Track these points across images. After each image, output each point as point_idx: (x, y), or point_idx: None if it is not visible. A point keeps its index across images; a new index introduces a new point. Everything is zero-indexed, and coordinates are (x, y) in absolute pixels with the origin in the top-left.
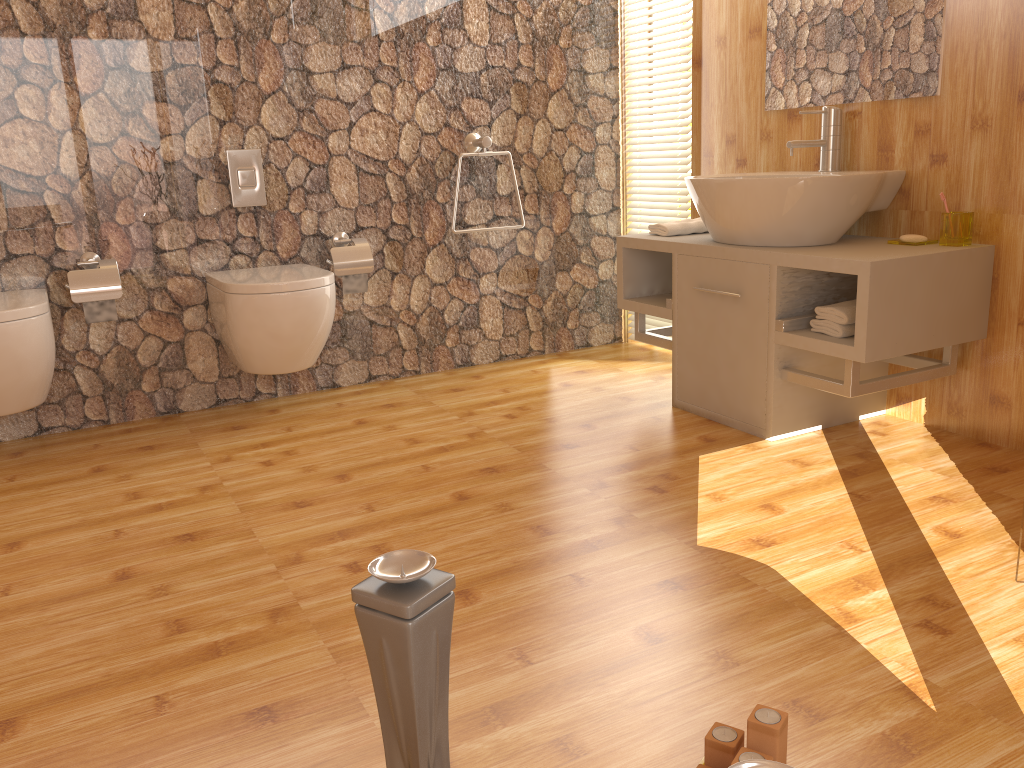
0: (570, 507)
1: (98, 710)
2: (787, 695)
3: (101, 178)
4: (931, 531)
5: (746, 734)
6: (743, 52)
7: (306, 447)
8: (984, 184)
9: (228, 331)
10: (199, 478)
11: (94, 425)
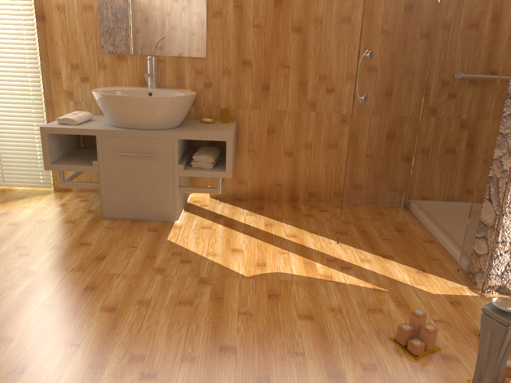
0: (171, 286)
1: None
2: (365, 309)
3: None
4: (288, 237)
5: (382, 327)
6: (80, 18)
7: None
8: (230, 96)
9: None
10: None
11: None
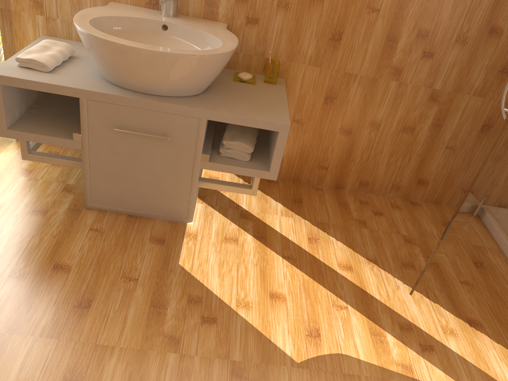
0: None
1: None
2: None
3: None
4: (341, 270)
5: None
6: None
7: None
8: (282, 43)
9: None
10: None
11: None
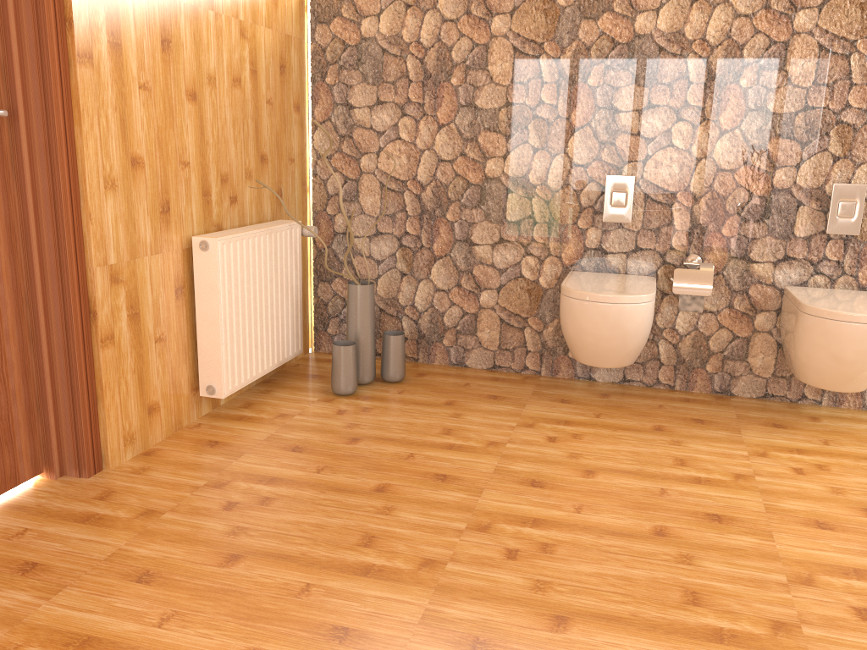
0: None
1: (622, 642)
2: None
3: (719, 197)
4: None
5: None
6: None
7: (839, 467)
8: None
9: (792, 343)
10: (735, 464)
11: (662, 387)
